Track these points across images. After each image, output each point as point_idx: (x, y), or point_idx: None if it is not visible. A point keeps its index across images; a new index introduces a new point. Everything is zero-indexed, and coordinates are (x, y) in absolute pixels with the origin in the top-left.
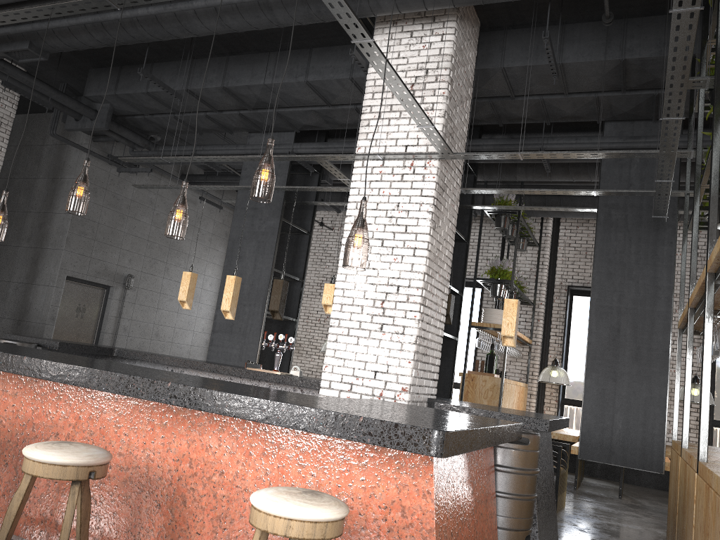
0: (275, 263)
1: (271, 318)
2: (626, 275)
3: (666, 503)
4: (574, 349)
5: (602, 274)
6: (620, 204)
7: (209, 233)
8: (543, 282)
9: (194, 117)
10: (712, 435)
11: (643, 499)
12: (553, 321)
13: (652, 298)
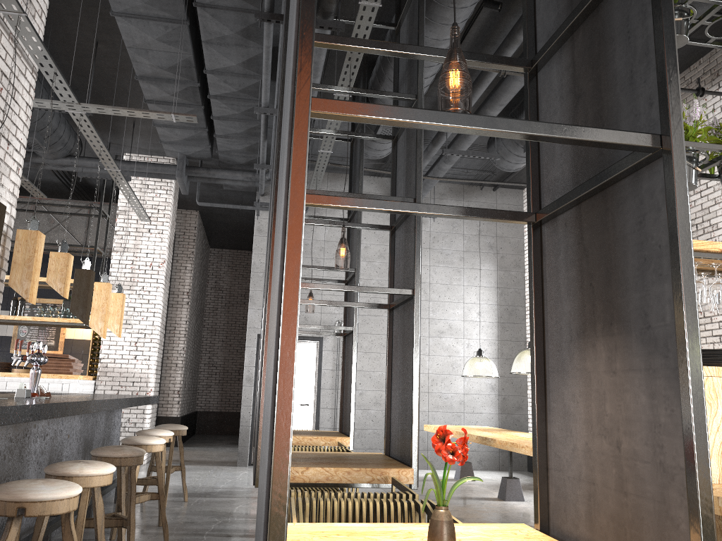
0: (352, 258)
1: (347, 333)
2: None
3: None
4: None
5: None
6: None
7: (459, 251)
8: None
9: (219, 126)
10: None
11: None
12: None
13: None
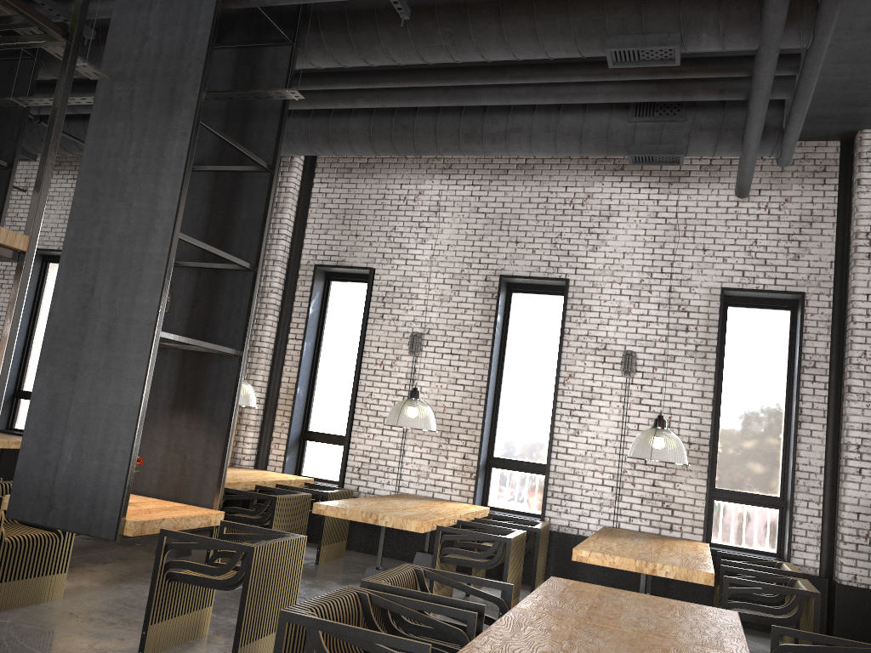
0: None
1: None
2: (117, 195)
3: (351, 583)
4: (327, 358)
5: (87, 194)
6: (128, 72)
7: None
8: (278, 259)
9: None
10: (490, 480)
11: (314, 579)
12: (293, 318)
13: (146, 232)
